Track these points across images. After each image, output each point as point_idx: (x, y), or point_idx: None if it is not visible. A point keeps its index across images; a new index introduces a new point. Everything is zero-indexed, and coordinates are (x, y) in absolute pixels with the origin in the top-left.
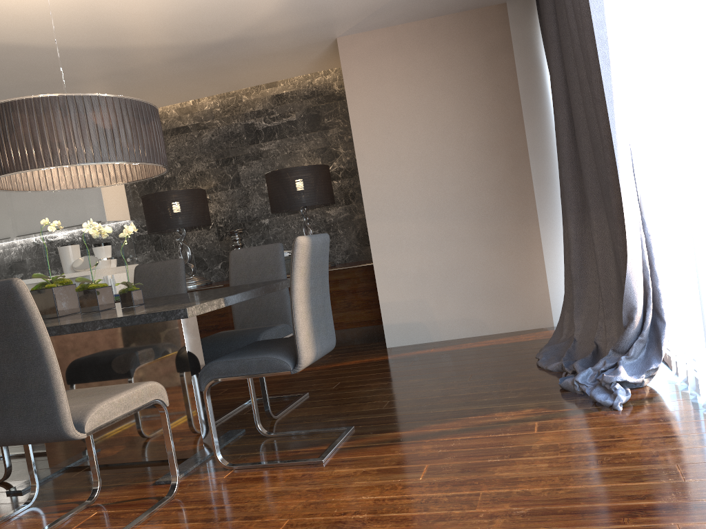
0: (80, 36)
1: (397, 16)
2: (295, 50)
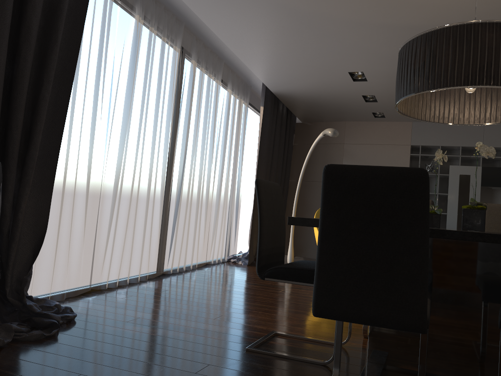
0: None
1: None
2: None
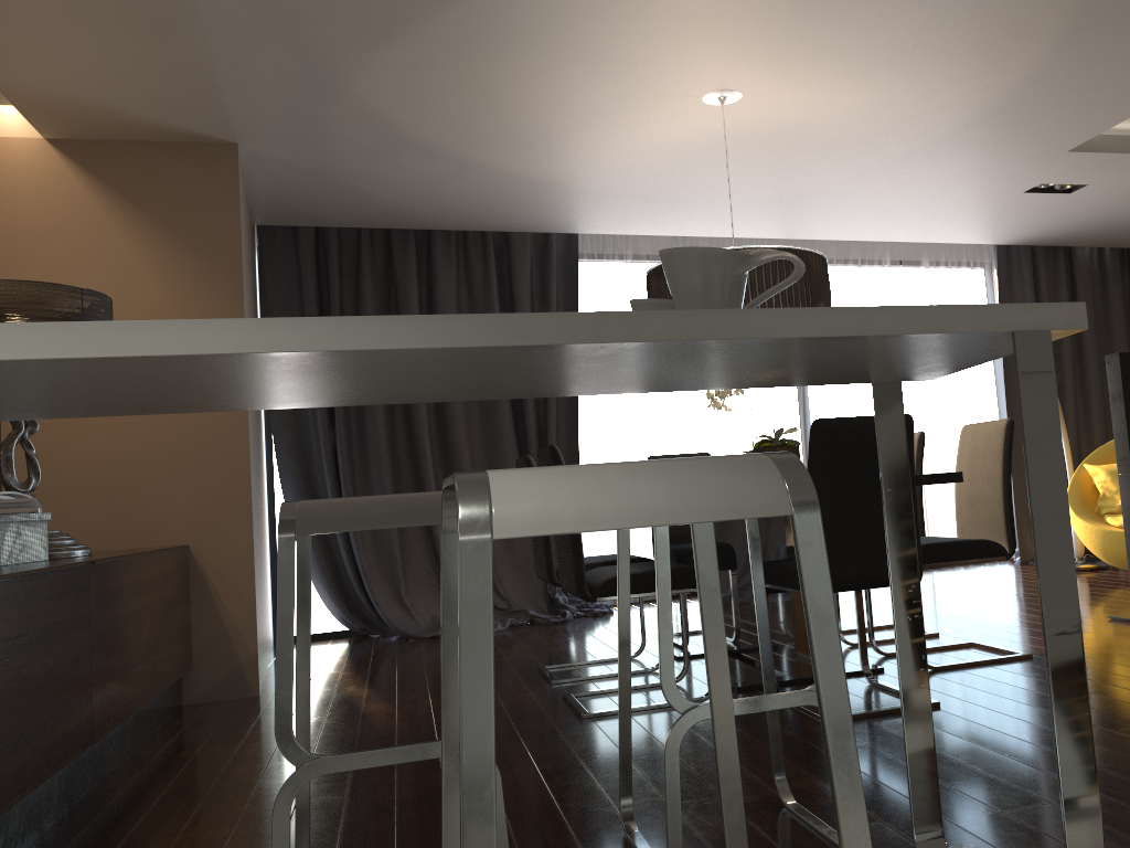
0: (525, 13)
1: (285, 181)
2: (205, 109)
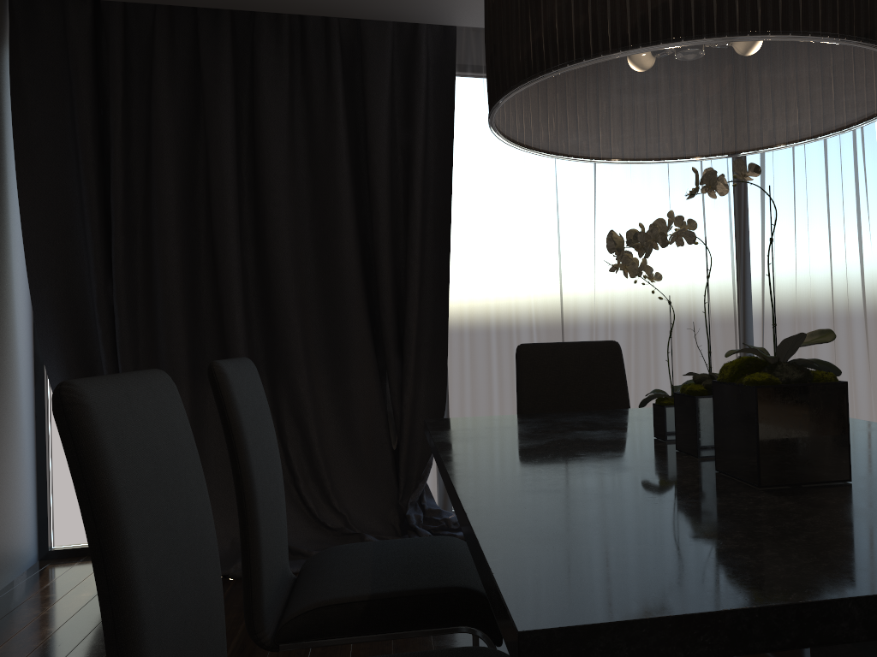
0: None
1: None
2: None
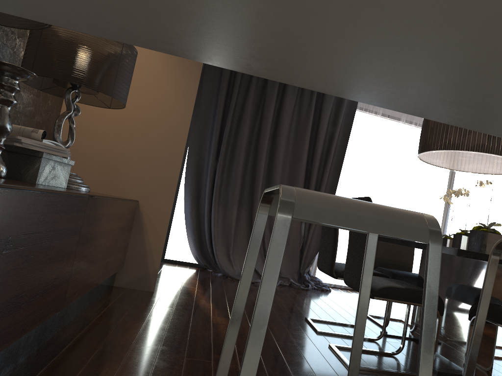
0: None
1: None
2: None
